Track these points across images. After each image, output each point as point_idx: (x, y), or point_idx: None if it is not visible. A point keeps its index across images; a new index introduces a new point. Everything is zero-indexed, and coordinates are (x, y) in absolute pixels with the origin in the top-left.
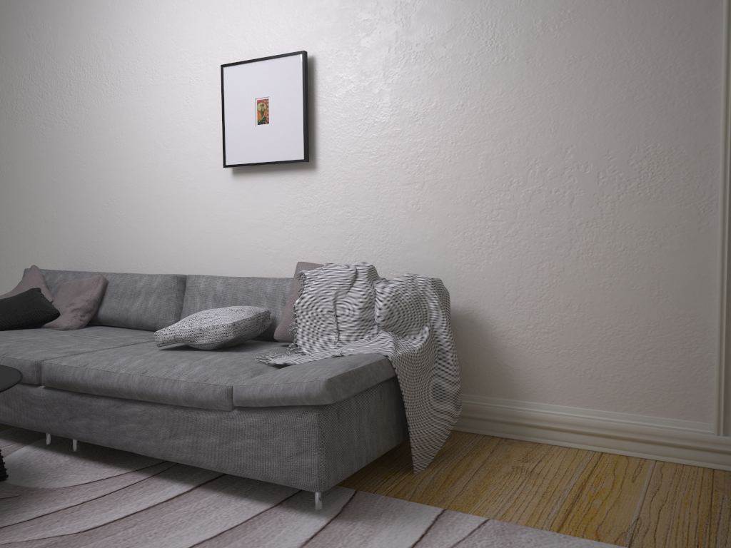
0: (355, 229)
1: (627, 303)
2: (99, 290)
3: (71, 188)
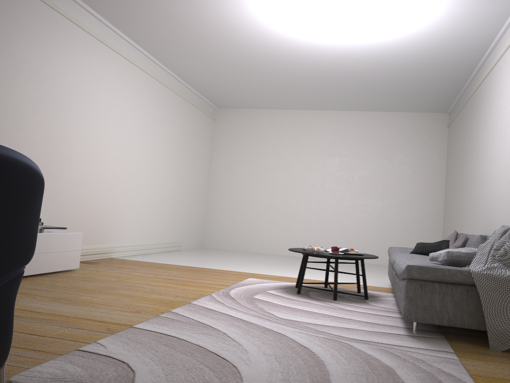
0: None
1: None
2: (461, 242)
3: (486, 193)
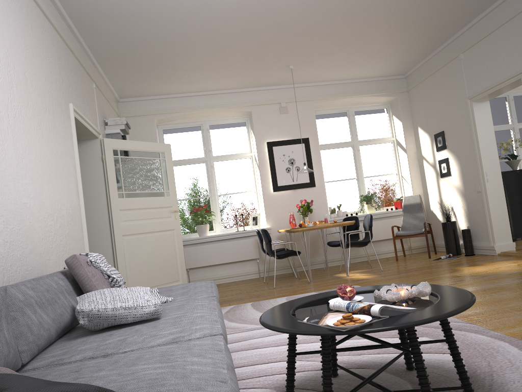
0: (8, 236)
1: None
2: None
3: None
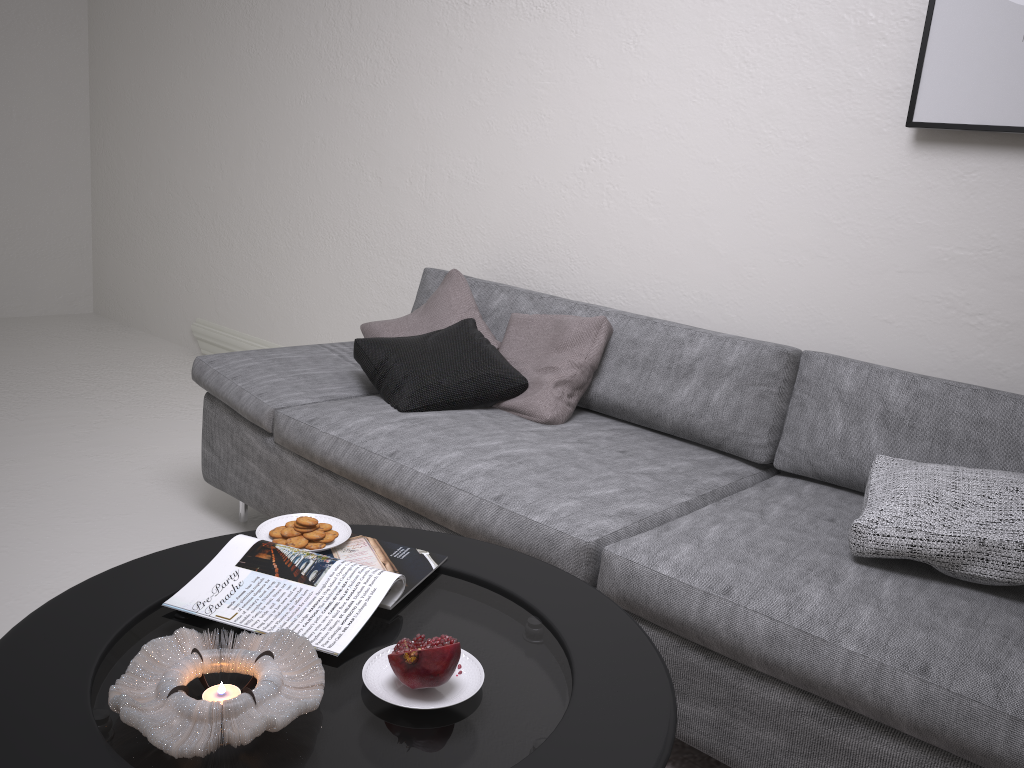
0: None
1: None
2: (600, 346)
3: (511, 125)
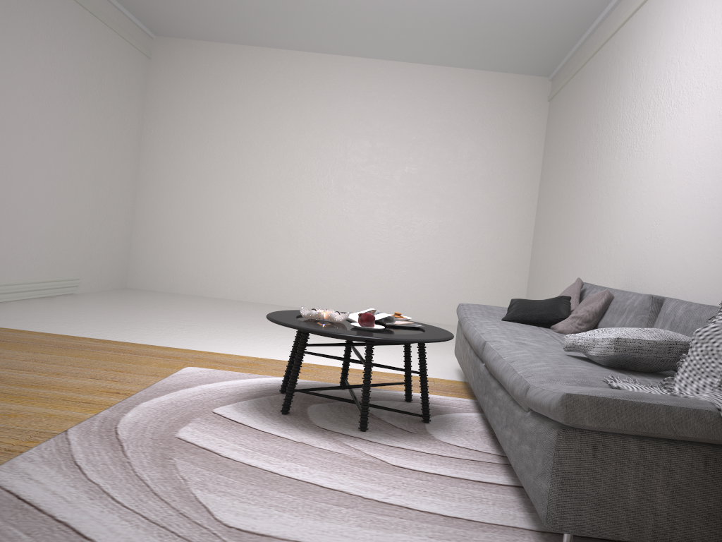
0: None
1: None
2: (601, 303)
3: (634, 212)
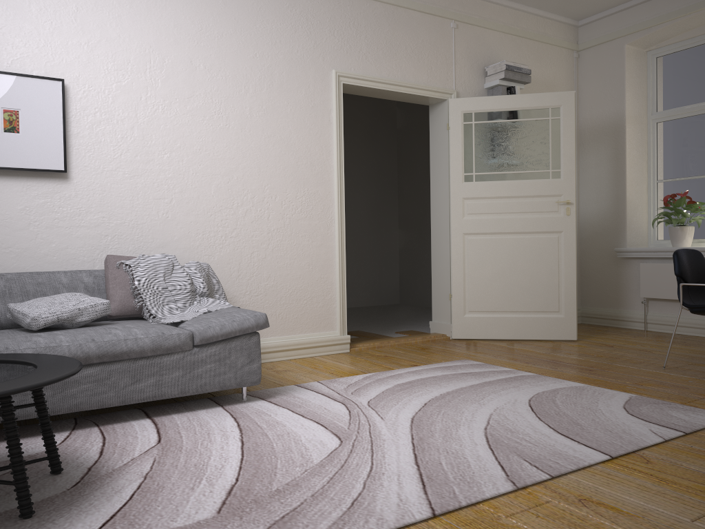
0: (111, 231)
1: (298, 274)
2: None
3: None
